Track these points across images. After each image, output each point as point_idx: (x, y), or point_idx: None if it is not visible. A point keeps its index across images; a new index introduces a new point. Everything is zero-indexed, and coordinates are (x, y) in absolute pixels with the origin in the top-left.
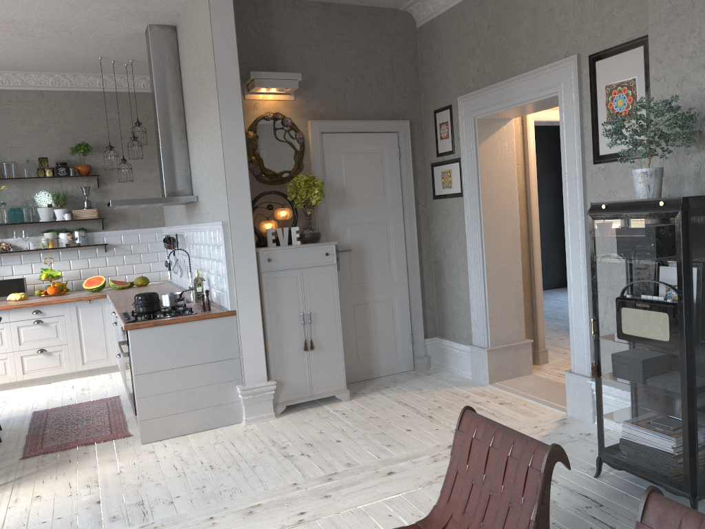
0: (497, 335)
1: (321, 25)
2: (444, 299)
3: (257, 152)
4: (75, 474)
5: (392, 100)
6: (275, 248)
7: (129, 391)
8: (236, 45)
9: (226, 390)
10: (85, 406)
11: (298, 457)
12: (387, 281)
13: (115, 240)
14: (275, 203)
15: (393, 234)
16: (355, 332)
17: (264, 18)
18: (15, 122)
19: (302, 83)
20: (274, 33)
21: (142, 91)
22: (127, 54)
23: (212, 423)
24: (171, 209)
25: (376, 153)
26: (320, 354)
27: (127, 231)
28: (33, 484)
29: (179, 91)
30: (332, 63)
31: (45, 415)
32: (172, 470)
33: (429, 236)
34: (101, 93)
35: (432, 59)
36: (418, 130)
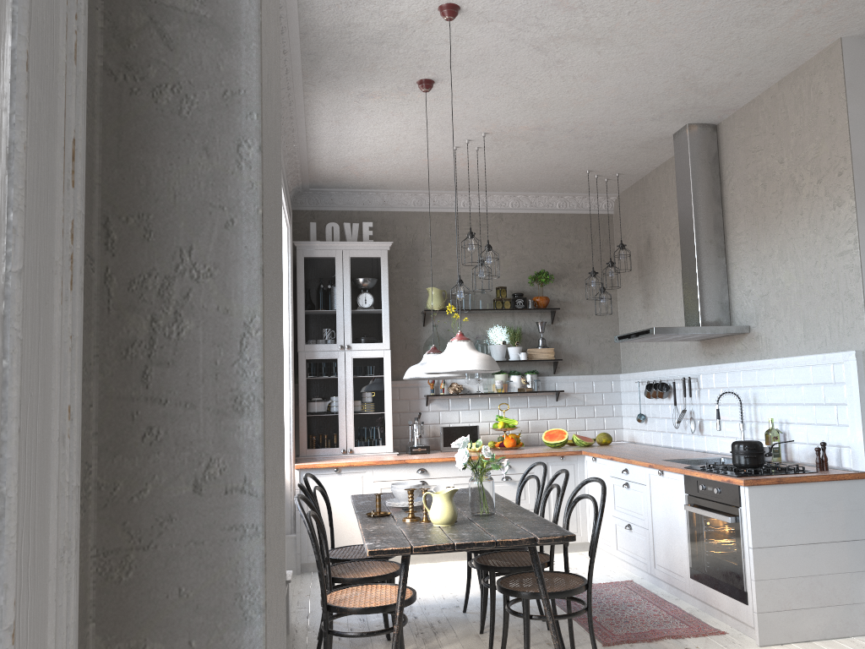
0: None
1: None
2: None
3: None
4: None
5: None
6: None
7: (699, 572)
8: None
9: (860, 583)
10: (603, 589)
11: None
12: None
13: (567, 387)
14: None
15: None
16: None
17: None
18: None
19: None
20: None
21: (602, 212)
22: (621, 165)
23: (843, 629)
24: (645, 351)
25: None
26: None
27: (580, 376)
28: None
29: (718, 199)
30: None
31: None
32: None
33: None
34: (560, 215)
35: None
36: None
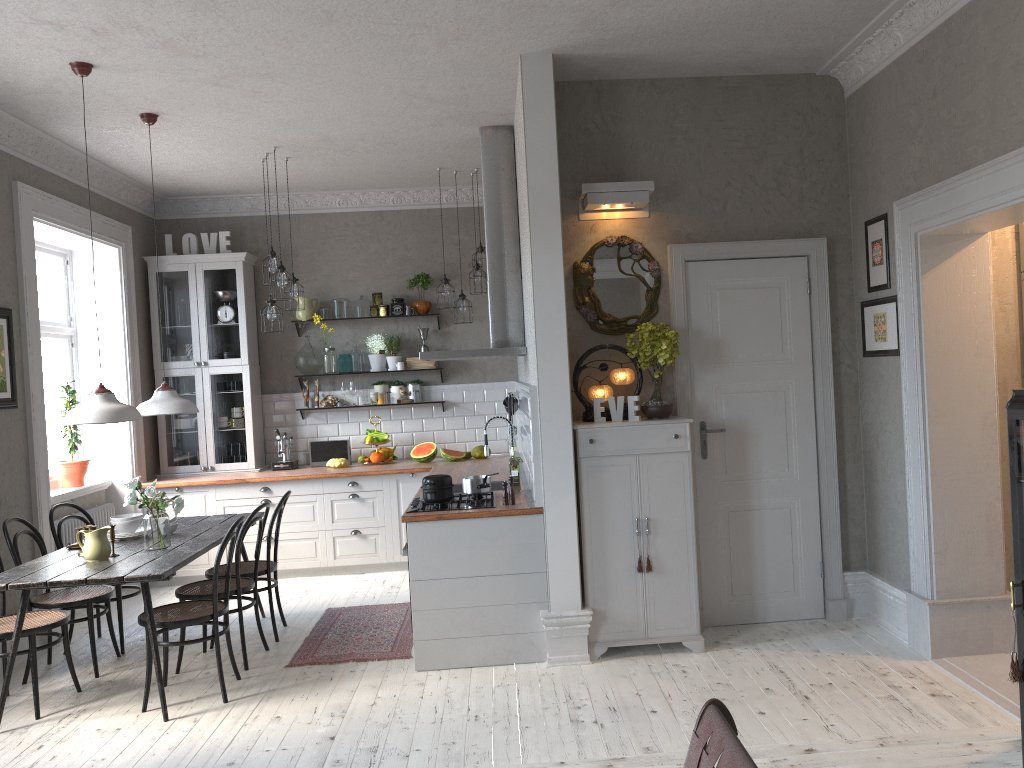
0: (949, 581)
1: (691, 109)
2: (876, 514)
3: (593, 291)
4: (327, 697)
5: (801, 208)
6: (601, 425)
7: None
8: (556, 152)
9: (525, 614)
10: (383, 610)
11: (587, 725)
12: (784, 478)
13: (455, 397)
14: (615, 360)
15: (795, 408)
16: (729, 551)
17: (609, 109)
18: (351, 250)
19: (661, 193)
20: (623, 127)
21: None
22: (468, 162)
23: (505, 656)
24: (519, 359)
25: (772, 287)
26: (661, 579)
27: (470, 385)
28: (281, 701)
29: (513, 209)
30: (707, 162)
31: (336, 615)
32: (430, 713)
33: (858, 413)
34: (448, 210)
35: (863, 144)
36: (842, 251)
